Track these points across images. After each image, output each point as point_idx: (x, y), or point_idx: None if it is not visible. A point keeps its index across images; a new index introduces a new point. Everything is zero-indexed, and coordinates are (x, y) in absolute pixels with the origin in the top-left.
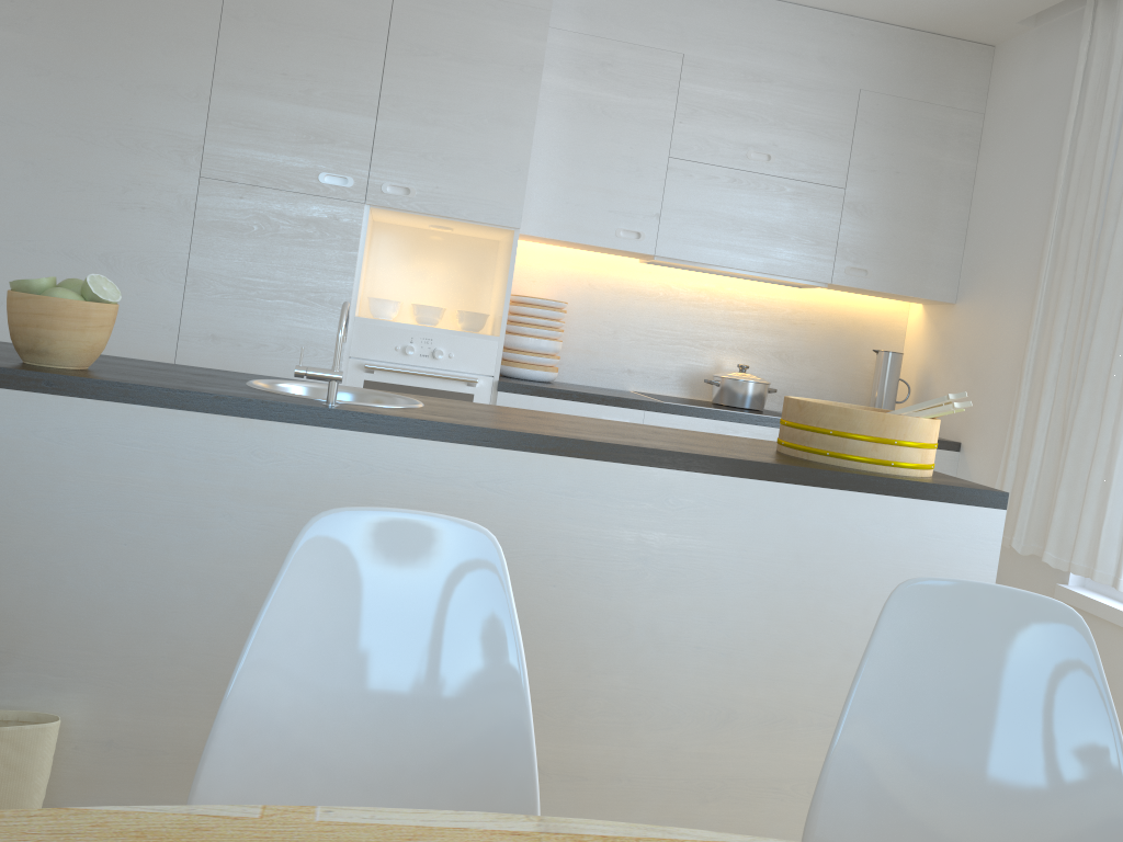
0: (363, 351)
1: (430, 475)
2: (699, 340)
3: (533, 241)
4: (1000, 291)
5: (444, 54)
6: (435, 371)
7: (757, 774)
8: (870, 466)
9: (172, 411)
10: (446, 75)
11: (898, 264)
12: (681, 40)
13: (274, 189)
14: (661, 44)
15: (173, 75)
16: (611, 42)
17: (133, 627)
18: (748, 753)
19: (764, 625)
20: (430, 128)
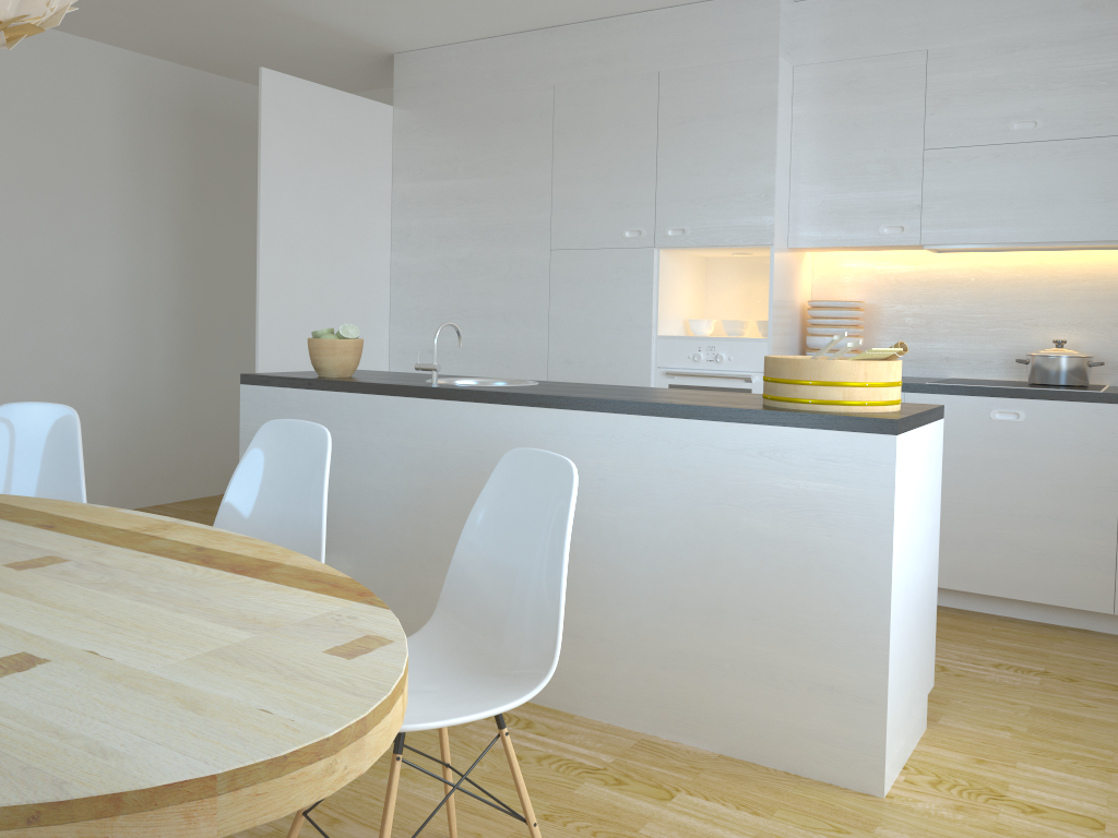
0: (665, 361)
1: (474, 424)
2: (1021, 320)
3: (827, 251)
4: None
5: (698, 117)
6: (719, 372)
7: (701, 652)
8: (792, 405)
9: (357, 394)
10: (702, 133)
11: None
12: (922, 37)
13: (596, 248)
14: (903, 47)
15: (530, 183)
16: (854, 61)
17: (351, 516)
18: (692, 634)
19: (693, 532)
20: (694, 178)
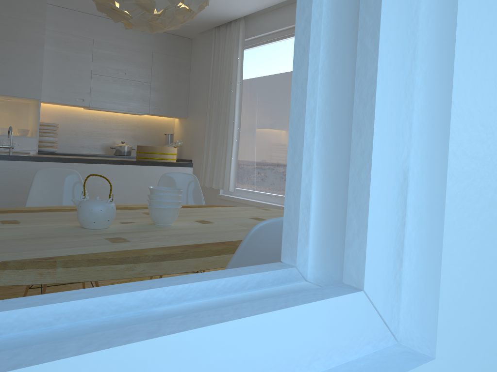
0: None
1: None
2: (107, 134)
3: (43, 103)
4: (198, 113)
5: (6, 38)
6: (13, 150)
7: None
8: (160, 160)
9: None
10: (8, 46)
11: (169, 106)
12: (92, 34)
13: None
14: (85, 35)
15: None
16: (67, 34)
17: None
18: None
19: (137, 201)
20: (3, 65)
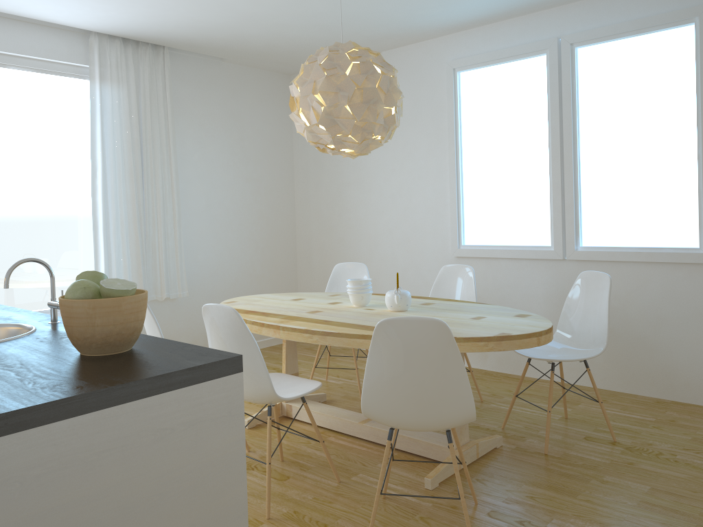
0: None
1: None
2: None
3: None
4: None
5: None
6: None
7: None
8: None
9: None
10: None
11: None
12: None
13: None
14: None
15: None
16: None
17: None
18: None
19: None
20: None
